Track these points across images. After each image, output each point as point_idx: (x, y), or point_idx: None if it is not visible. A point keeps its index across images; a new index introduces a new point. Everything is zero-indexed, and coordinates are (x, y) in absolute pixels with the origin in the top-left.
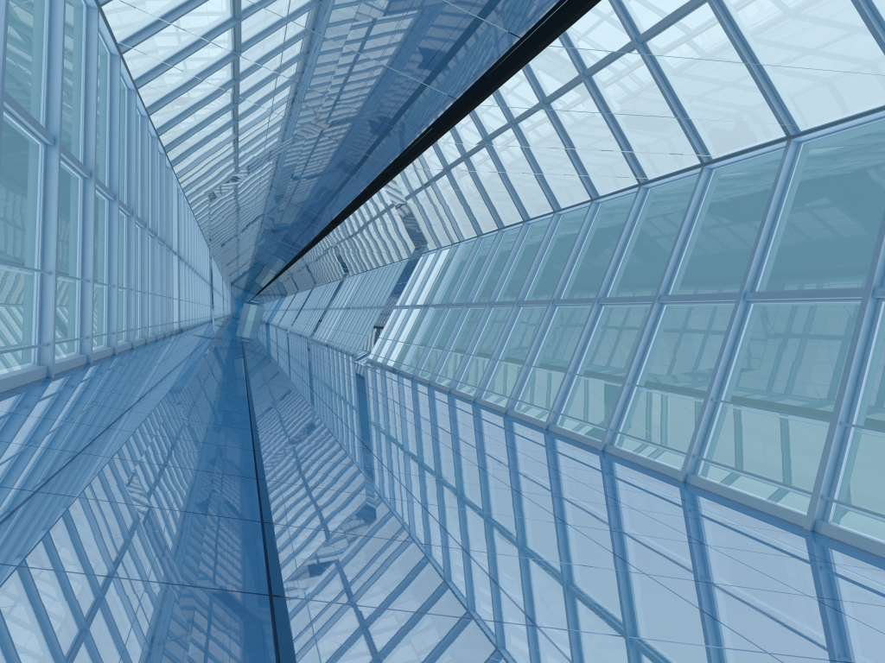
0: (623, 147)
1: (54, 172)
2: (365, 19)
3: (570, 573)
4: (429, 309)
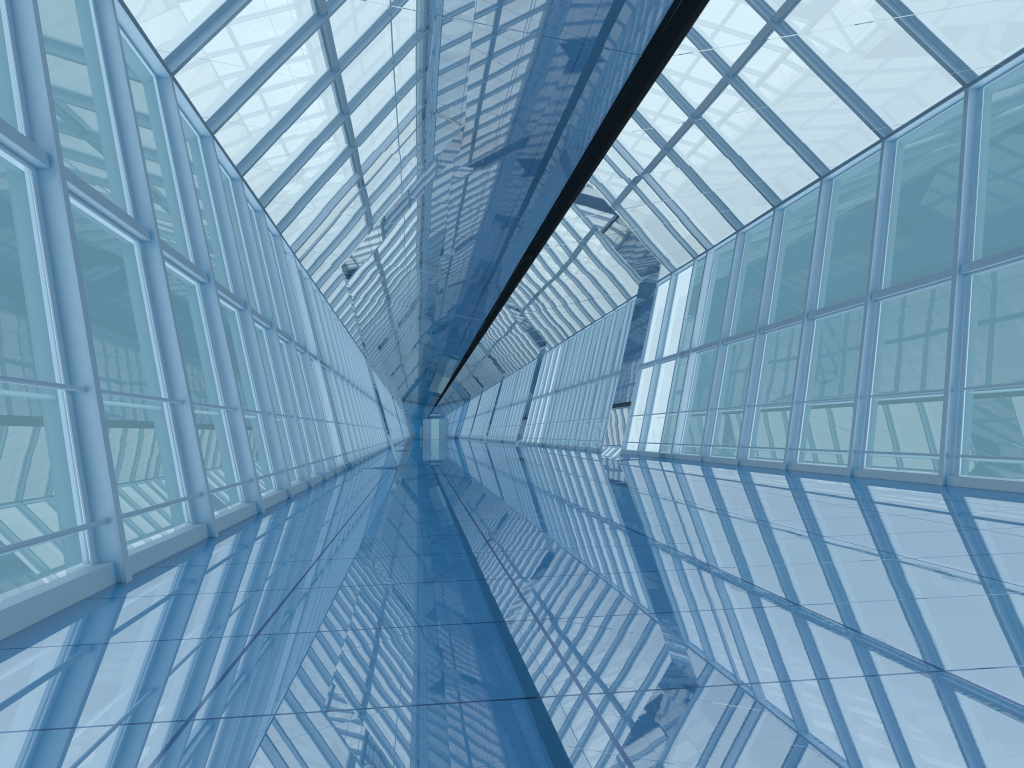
0: None
1: None
2: None
3: None
4: (691, 356)
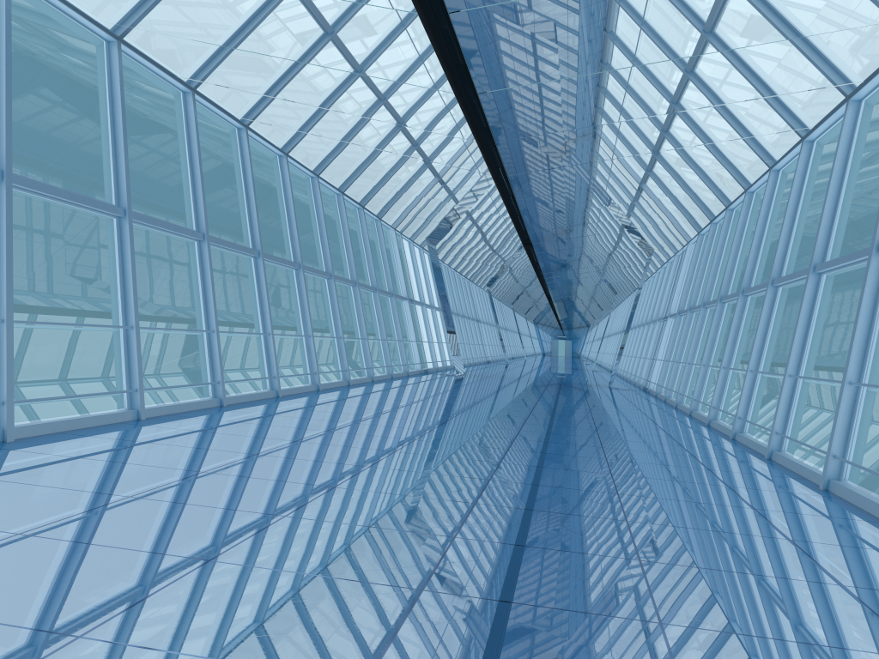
0: (710, 100)
1: (127, 239)
2: (316, 38)
3: (297, 586)
4: (669, 320)
